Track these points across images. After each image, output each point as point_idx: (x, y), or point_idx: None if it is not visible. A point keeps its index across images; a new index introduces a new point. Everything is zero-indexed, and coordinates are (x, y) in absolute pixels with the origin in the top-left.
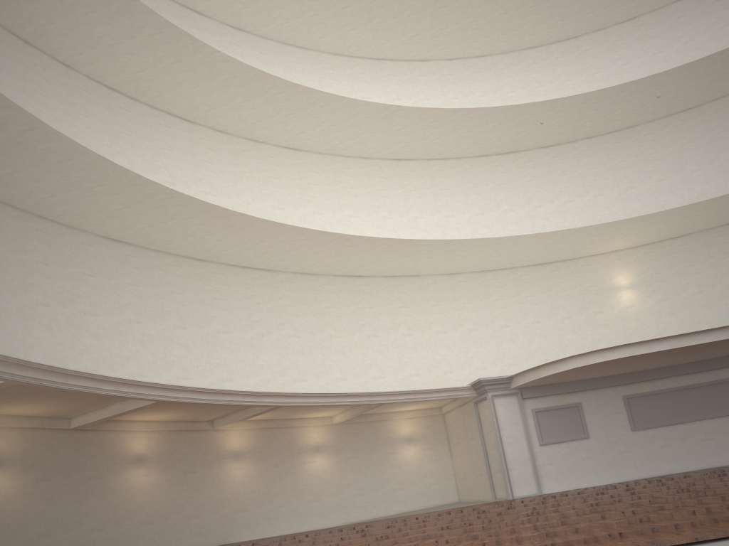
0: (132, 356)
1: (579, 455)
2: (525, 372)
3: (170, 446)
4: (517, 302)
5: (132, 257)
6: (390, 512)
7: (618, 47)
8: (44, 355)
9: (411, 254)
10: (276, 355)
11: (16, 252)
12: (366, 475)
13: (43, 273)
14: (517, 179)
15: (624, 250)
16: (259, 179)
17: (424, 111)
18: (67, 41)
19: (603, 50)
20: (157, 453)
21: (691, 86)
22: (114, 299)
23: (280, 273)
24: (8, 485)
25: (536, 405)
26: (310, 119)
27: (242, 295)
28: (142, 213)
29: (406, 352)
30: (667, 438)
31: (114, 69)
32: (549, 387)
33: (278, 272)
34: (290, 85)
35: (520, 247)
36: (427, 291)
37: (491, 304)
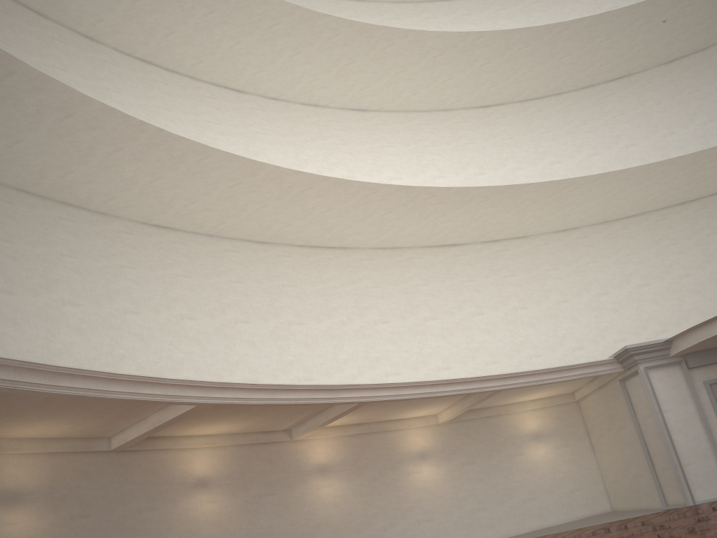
0: (185, 359)
1: None
2: (690, 330)
3: (240, 464)
4: (655, 254)
5: (180, 244)
6: (523, 529)
7: None
8: (74, 363)
9: (514, 206)
10: (362, 346)
11: (35, 244)
12: (487, 485)
13: (69, 267)
14: (635, 107)
15: None
16: (323, 147)
17: (510, 34)
18: (83, 6)
19: None
20: (224, 473)
21: None
22: (160, 294)
23: (357, 250)
24: (31, 526)
25: (709, 376)
26: (374, 68)
27: (314, 279)
28: (178, 185)
29: (520, 330)
30: None
31: (143, 34)
32: None
33: (355, 249)
34: (344, 24)
35: (654, 180)
36: (538, 254)
37: (622, 260)
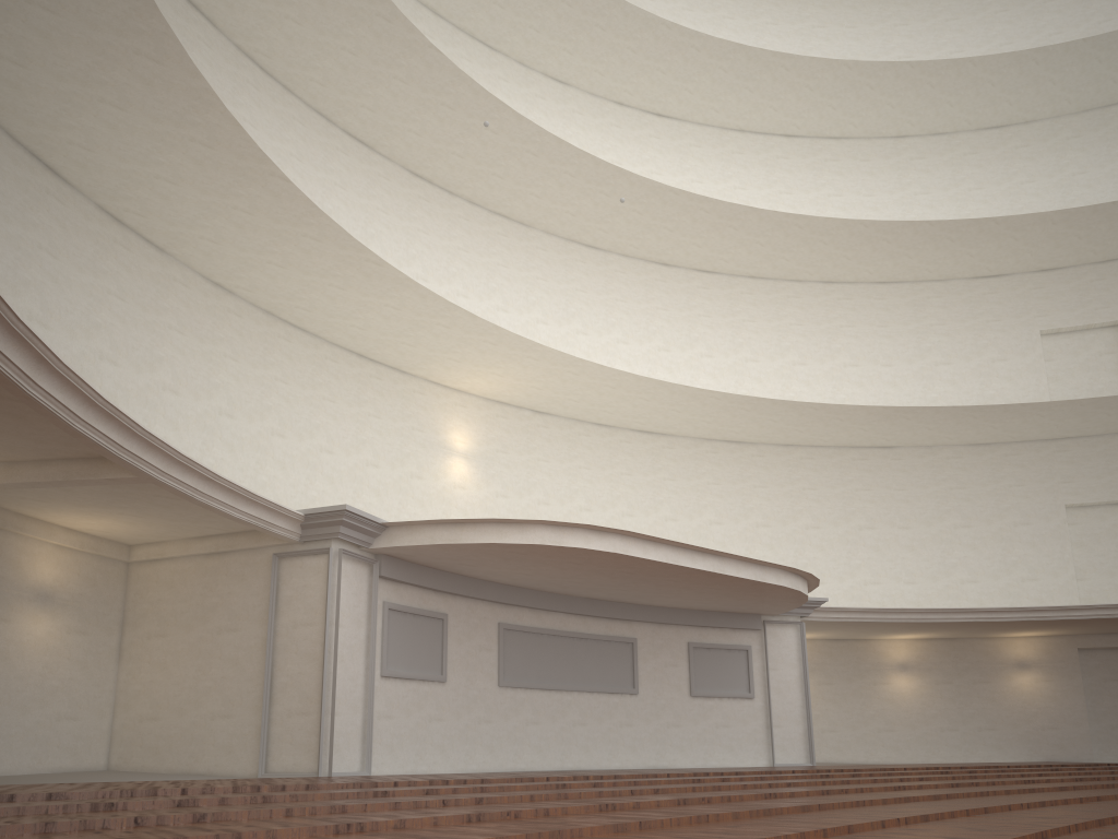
0: None
1: (427, 710)
2: (427, 524)
3: None
4: (308, 401)
5: None
6: None
7: (537, 106)
8: None
9: (221, 192)
10: None
11: None
12: None
13: None
14: (362, 193)
15: (473, 397)
16: None
17: None
18: None
19: (519, 94)
20: None
21: (628, 218)
22: None
23: None
24: None
25: (390, 597)
26: None
27: None
28: None
29: None
30: (536, 710)
31: None
32: (417, 570)
33: None
34: None
35: (383, 303)
36: (169, 293)
37: (268, 382)
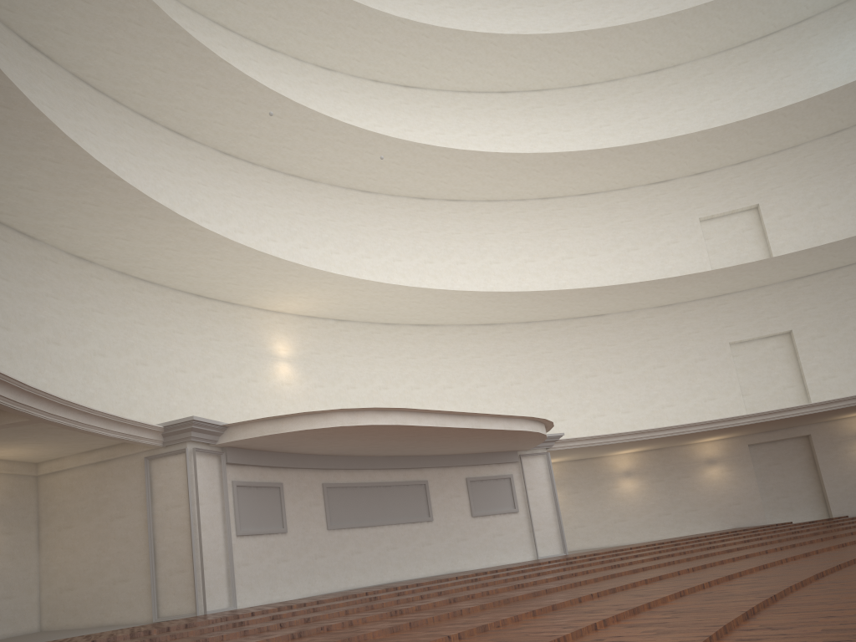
0: None
1: (275, 555)
2: (256, 422)
3: None
4: (162, 335)
5: None
6: None
7: (313, 89)
8: None
9: (71, 193)
10: None
11: None
12: None
13: None
14: (185, 173)
15: (289, 315)
16: None
17: None
18: None
19: (298, 82)
20: None
21: (390, 168)
22: None
23: None
24: None
25: (237, 477)
26: None
27: None
28: None
29: None
30: (358, 543)
31: None
32: (255, 454)
33: None
34: None
35: (208, 257)
36: (43, 269)
37: (129, 326)
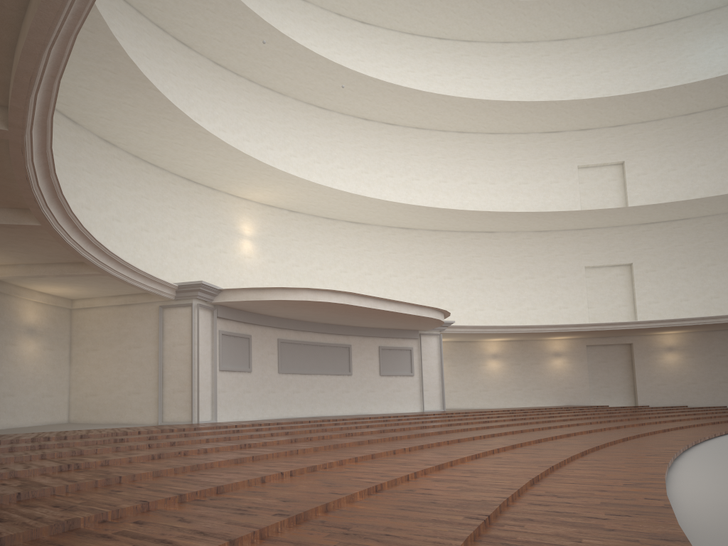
0: None
1: (242, 387)
2: (244, 289)
3: None
4: (160, 209)
5: None
6: None
7: (289, 16)
8: None
9: (117, 95)
10: None
11: None
12: None
13: None
14: (185, 77)
15: (254, 203)
16: None
17: None
18: None
19: (277, 8)
20: None
21: (345, 93)
22: None
23: None
24: None
25: (222, 327)
26: None
27: None
28: None
29: None
30: (298, 385)
31: None
32: (235, 312)
33: None
34: None
35: (206, 153)
36: (81, 149)
37: (138, 199)
